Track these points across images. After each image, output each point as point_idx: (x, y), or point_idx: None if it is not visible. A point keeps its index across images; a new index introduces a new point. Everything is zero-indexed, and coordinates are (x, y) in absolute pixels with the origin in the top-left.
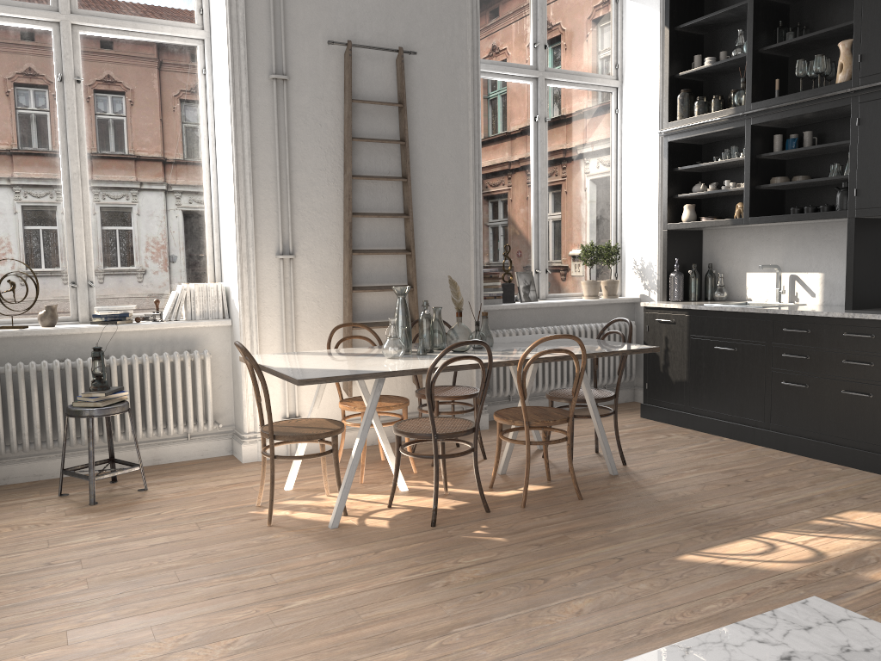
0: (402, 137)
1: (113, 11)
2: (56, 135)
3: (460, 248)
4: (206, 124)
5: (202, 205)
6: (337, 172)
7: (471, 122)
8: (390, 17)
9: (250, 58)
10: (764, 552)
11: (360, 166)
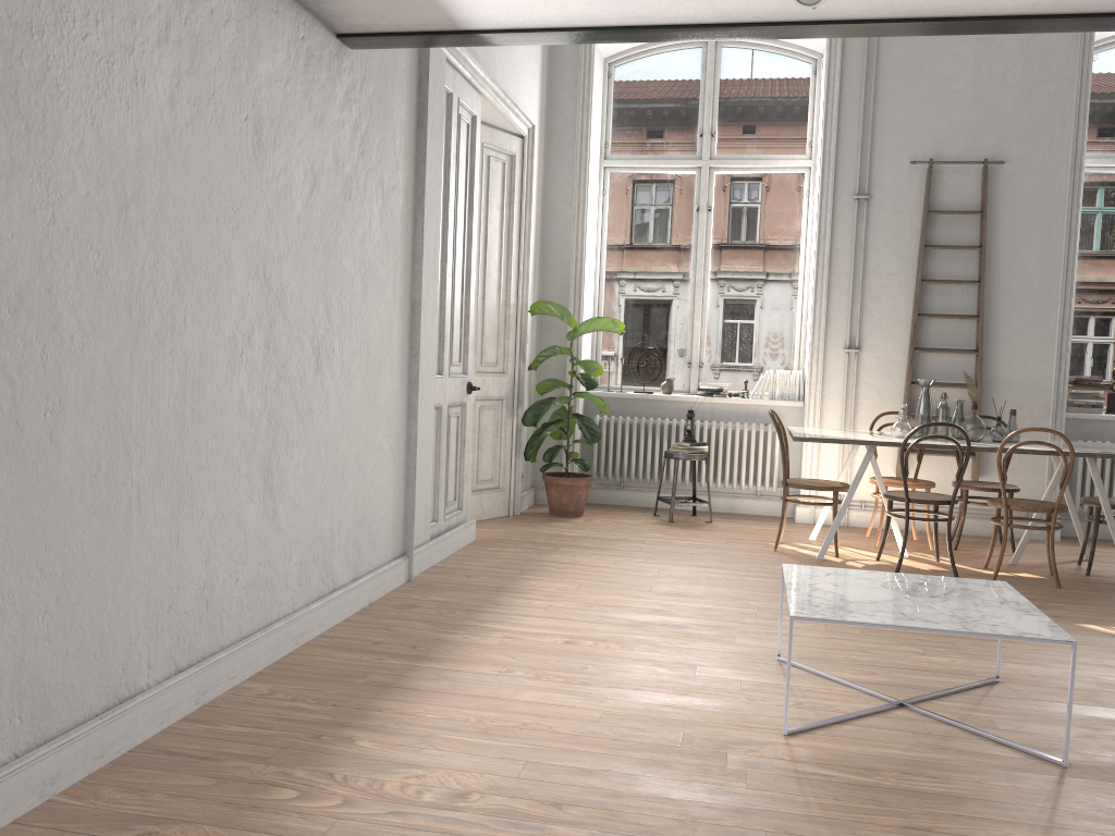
0: (980, 243)
1: (740, 153)
2: (689, 251)
3: (1041, 351)
4: (804, 237)
5: (795, 305)
6: (909, 277)
7: (1065, 224)
8: (979, 131)
9: (837, 183)
10: None
11: (933, 271)
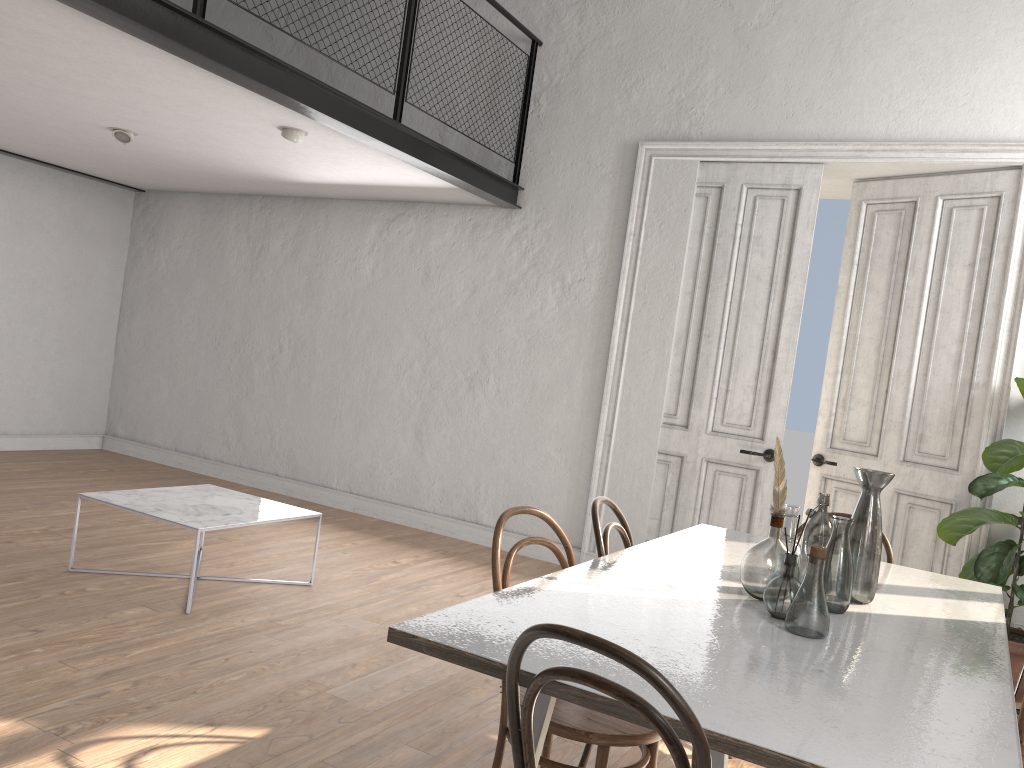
0: None
1: None
2: None
3: None
4: None
5: None
6: None
7: None
8: None
9: None
10: (147, 752)
11: None
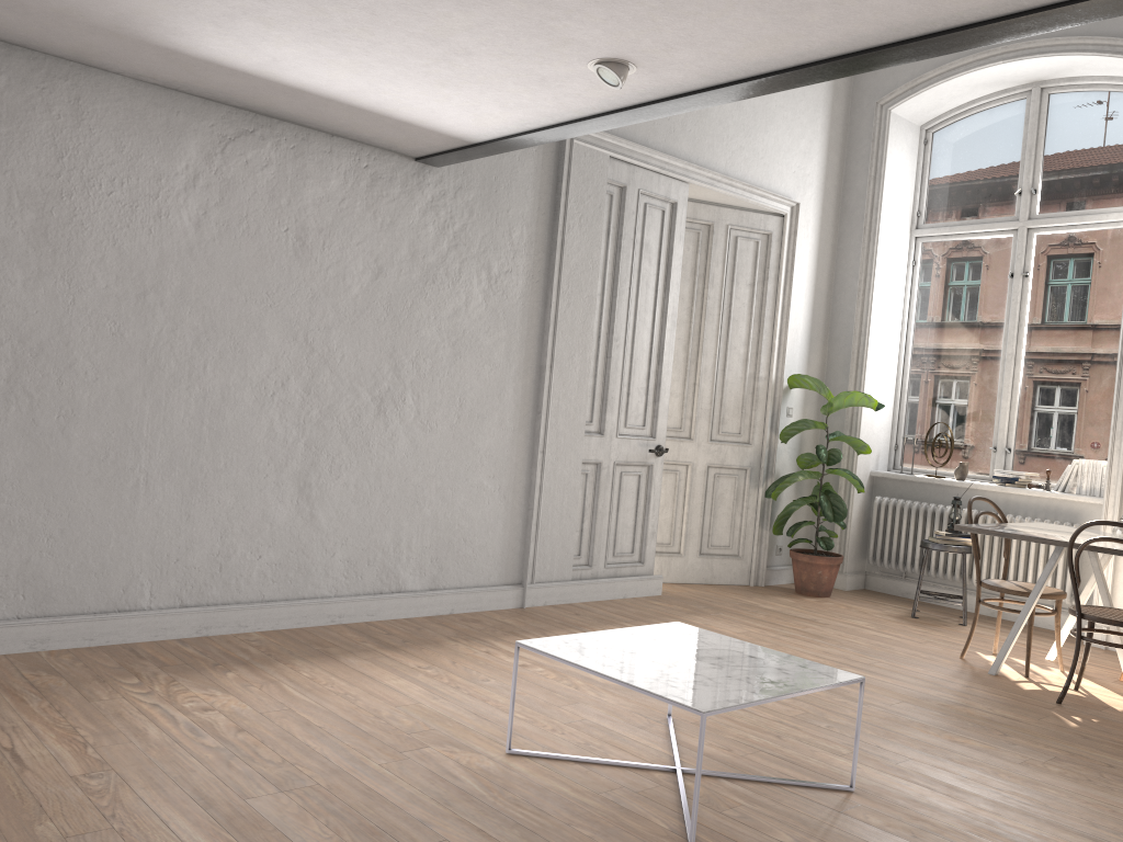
0: None
1: (1066, 209)
2: (1002, 323)
3: None
4: None
5: None
6: None
7: None
8: None
9: None
10: None
11: None
